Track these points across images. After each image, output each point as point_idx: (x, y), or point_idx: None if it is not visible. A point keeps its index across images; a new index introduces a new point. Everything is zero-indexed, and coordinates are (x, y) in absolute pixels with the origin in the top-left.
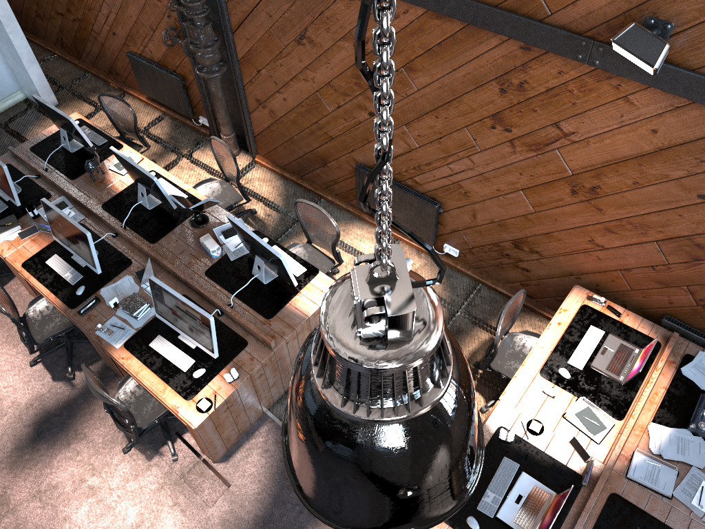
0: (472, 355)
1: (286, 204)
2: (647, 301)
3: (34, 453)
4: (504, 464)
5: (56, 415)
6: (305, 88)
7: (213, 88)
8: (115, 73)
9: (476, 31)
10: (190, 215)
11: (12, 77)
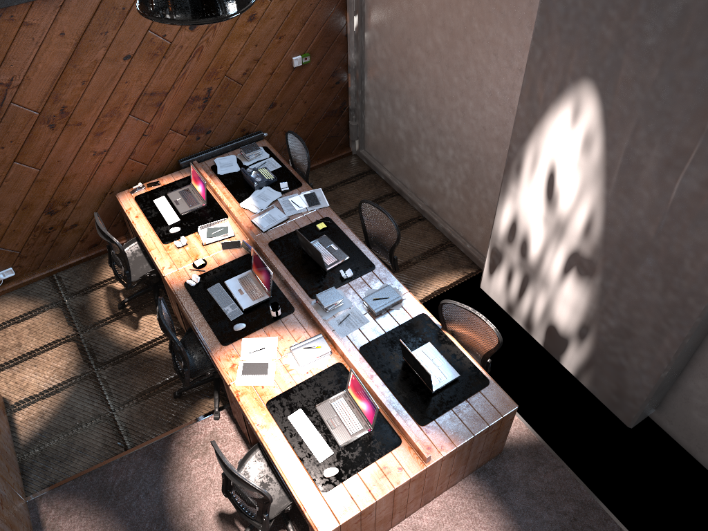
0: (111, 306)
1: None
2: (162, 163)
3: None
4: (213, 291)
5: None
6: None
7: None
8: None
9: None
10: None
11: None
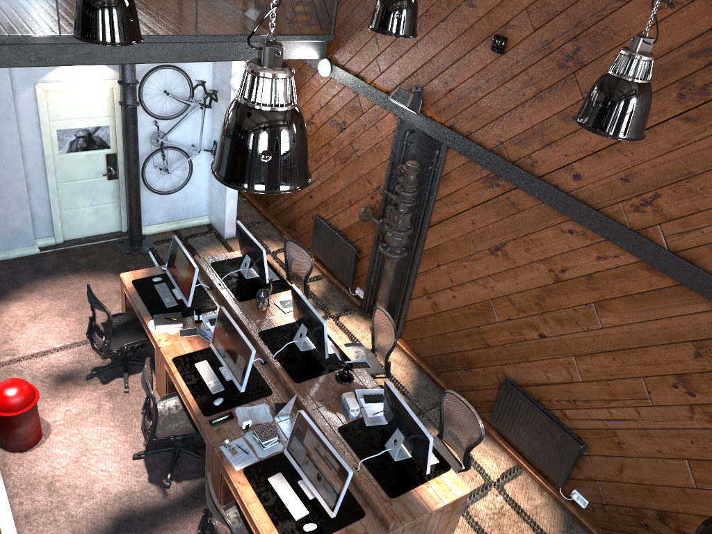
0: None
1: (416, 393)
2: None
3: None
4: None
5: (139, 517)
6: (480, 293)
7: (387, 266)
8: (293, 228)
9: (686, 292)
10: (337, 369)
11: (208, 203)
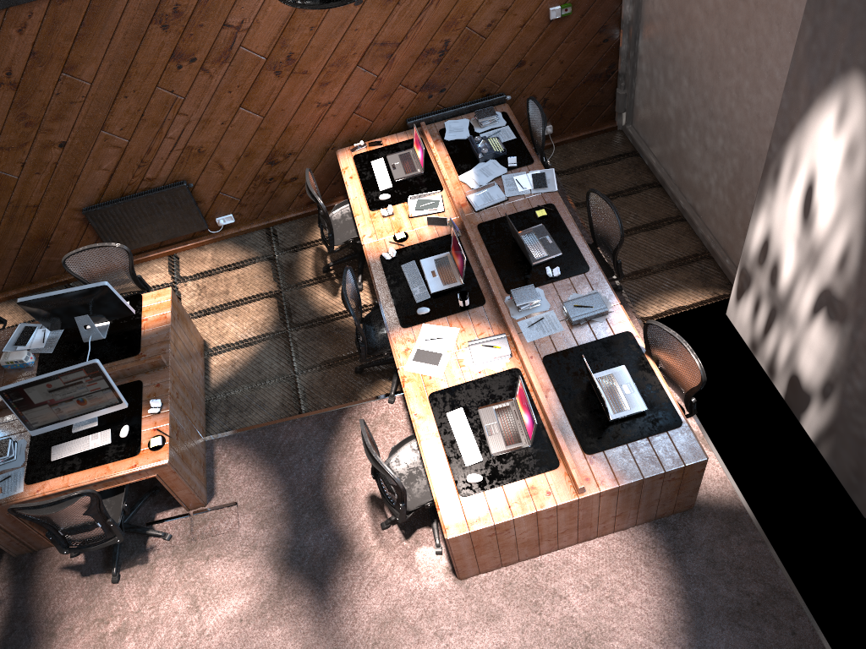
0: (316, 268)
1: None
2: (388, 121)
3: None
4: (406, 268)
5: (9, 634)
6: None
7: None
8: None
9: None
10: None
11: None
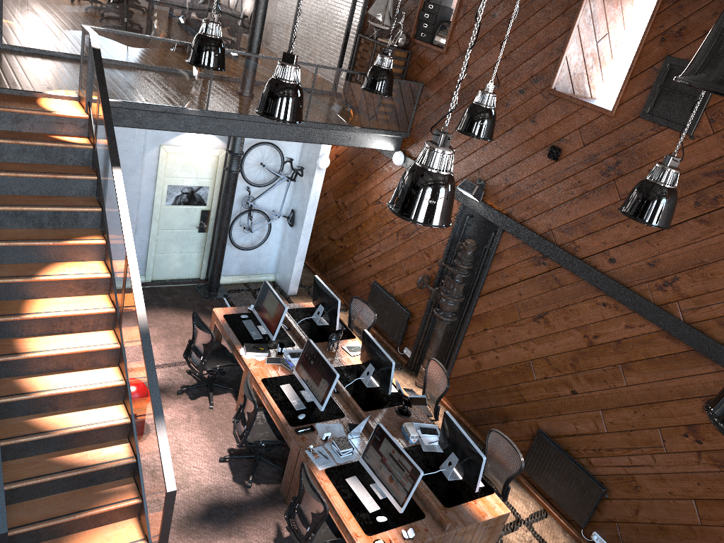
0: None
1: None
2: None
3: (200, 528)
4: None
5: (227, 507)
6: (521, 354)
7: (438, 328)
8: (348, 292)
9: (697, 356)
10: (396, 404)
11: (276, 263)
